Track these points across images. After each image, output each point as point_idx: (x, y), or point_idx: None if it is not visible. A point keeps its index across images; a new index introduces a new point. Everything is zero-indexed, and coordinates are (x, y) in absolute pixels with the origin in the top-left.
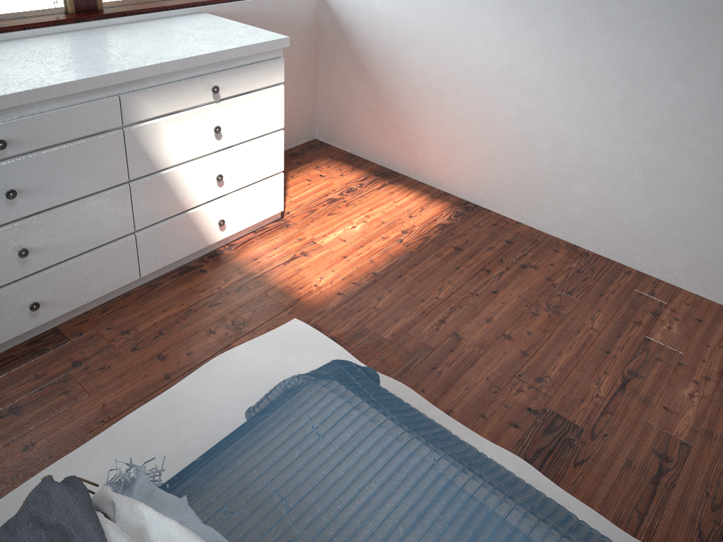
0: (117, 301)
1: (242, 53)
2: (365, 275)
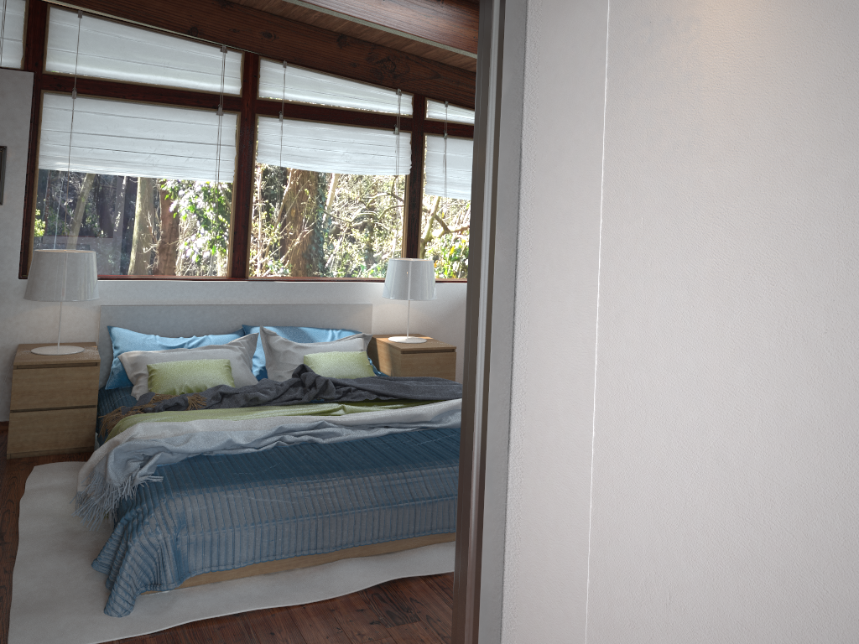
0: None
1: None
2: None
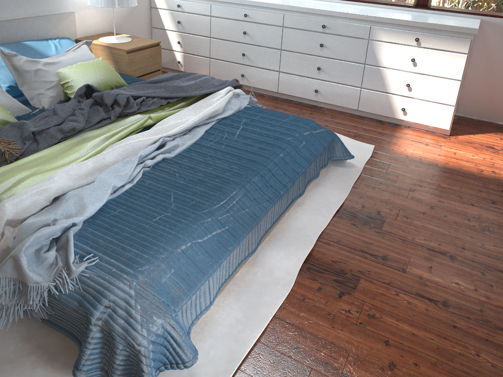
0: (345, 113)
1: (440, 28)
2: (431, 162)
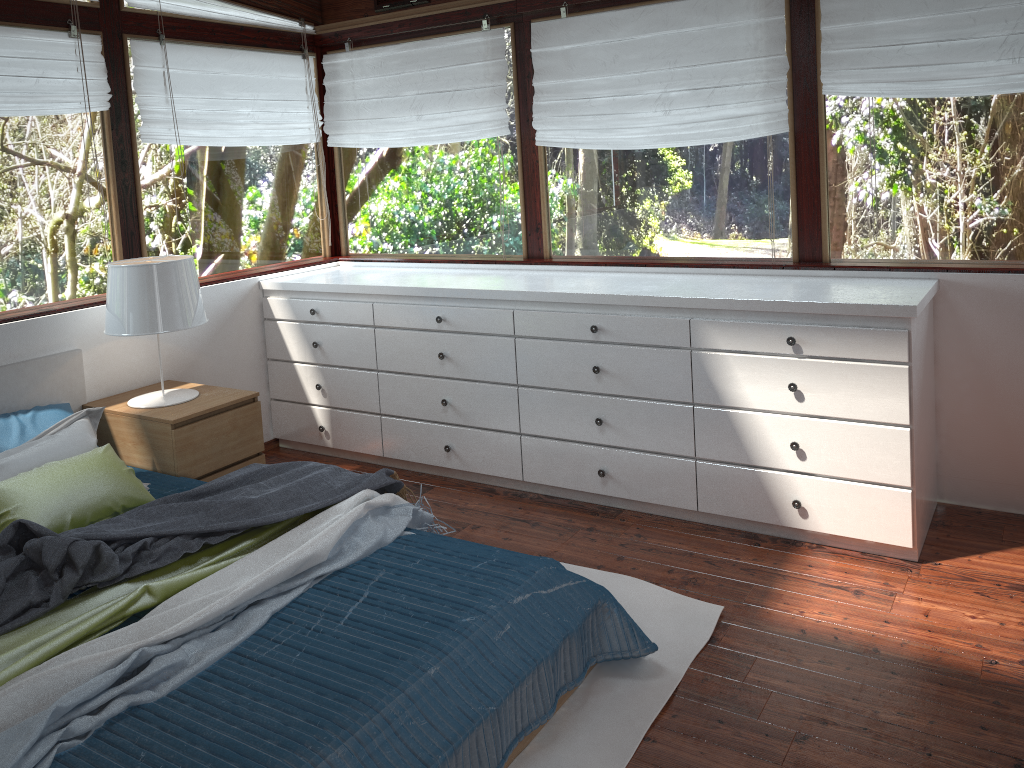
0: (673, 521)
1: (835, 310)
2: (862, 643)
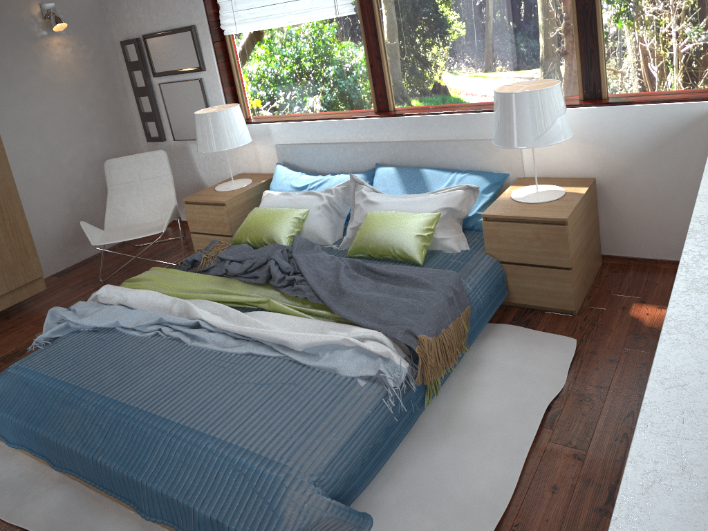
0: None
1: None
2: None
